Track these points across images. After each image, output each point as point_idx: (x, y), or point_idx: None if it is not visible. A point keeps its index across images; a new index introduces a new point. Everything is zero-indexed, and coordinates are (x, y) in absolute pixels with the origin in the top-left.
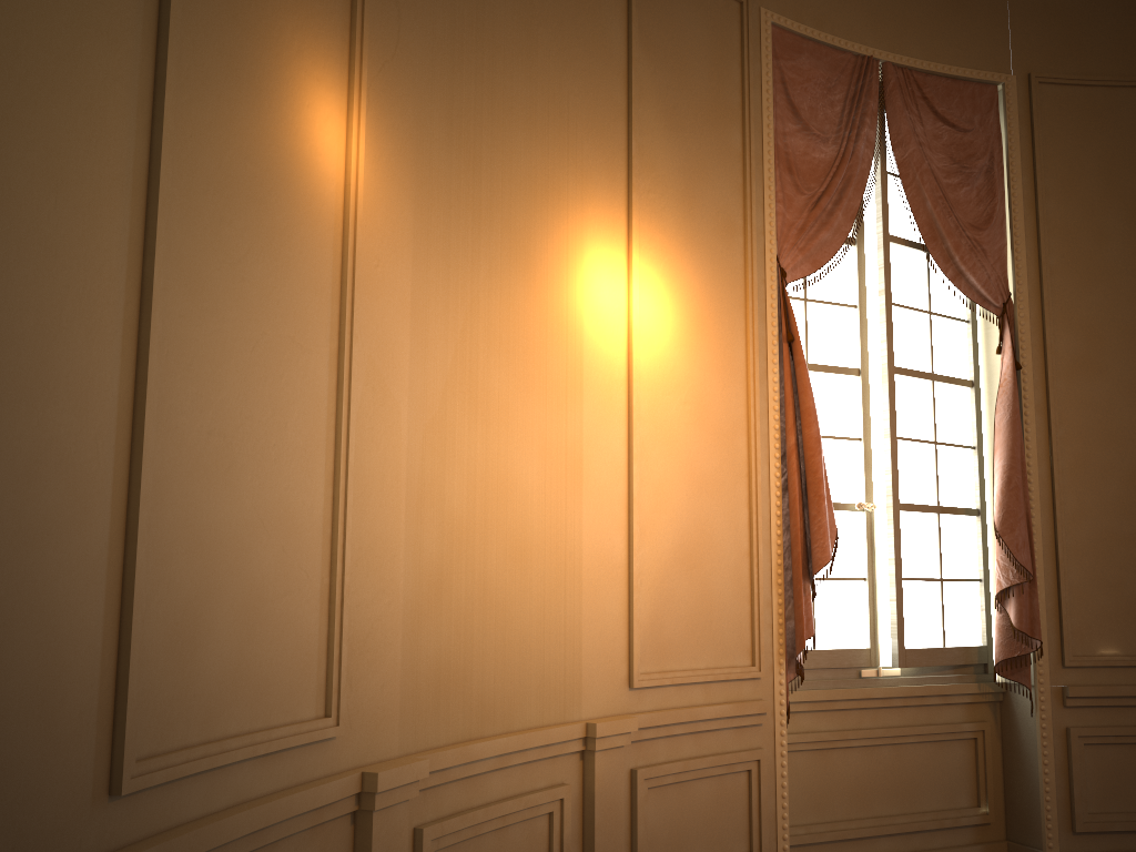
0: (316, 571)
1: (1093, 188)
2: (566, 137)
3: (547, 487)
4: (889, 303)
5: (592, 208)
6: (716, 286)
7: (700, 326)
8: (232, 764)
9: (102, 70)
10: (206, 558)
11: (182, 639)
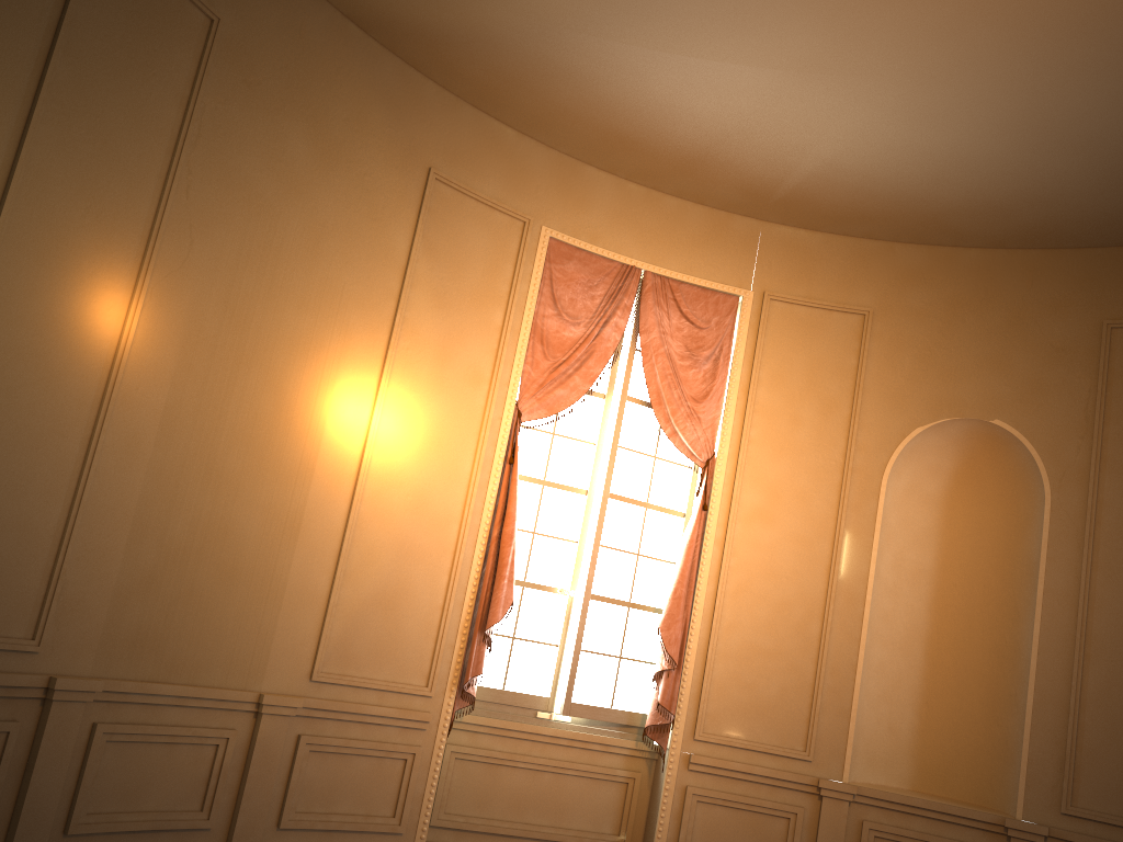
0: (43, 557)
1: (797, 383)
2: (336, 310)
3: (264, 535)
4: (615, 446)
5: (350, 357)
6: (455, 418)
7: (434, 444)
8: None
9: None
10: None
11: None
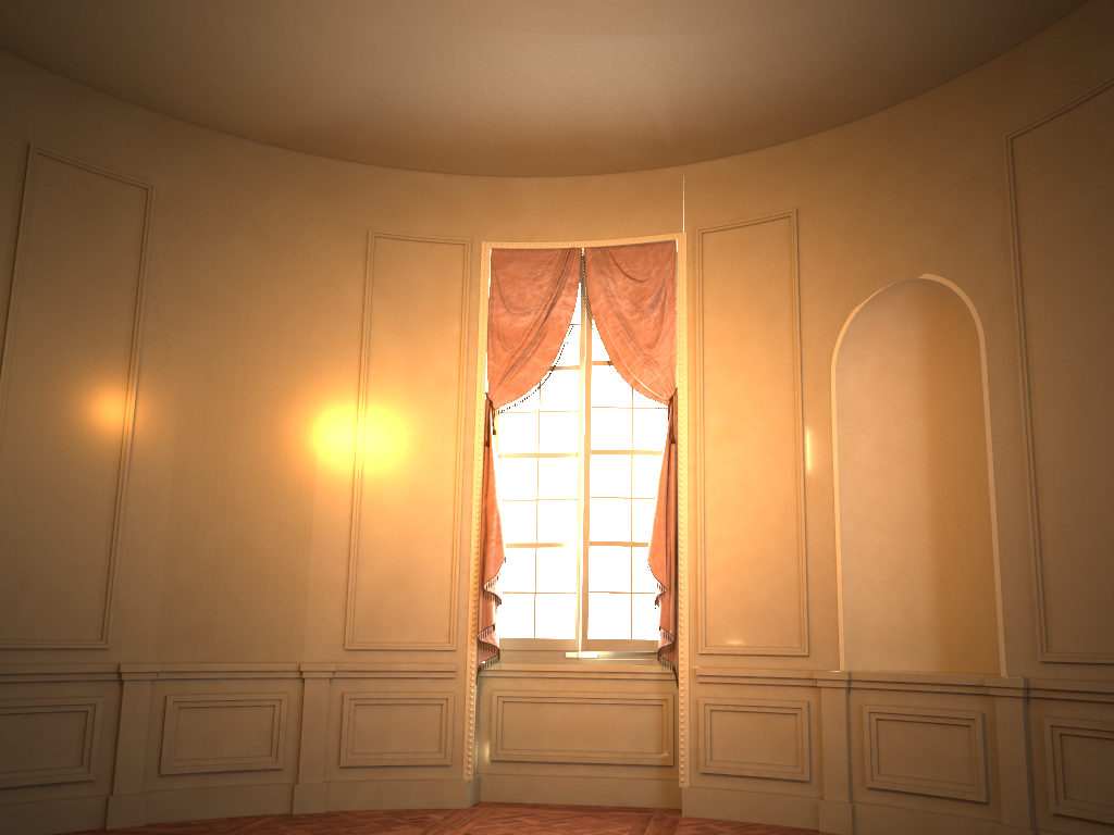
0: (97, 584)
1: (740, 302)
2: (307, 363)
3: (282, 544)
4: (588, 407)
5: (328, 395)
6: (433, 420)
7: (418, 445)
8: (38, 650)
9: None
10: (23, 578)
11: (8, 604)
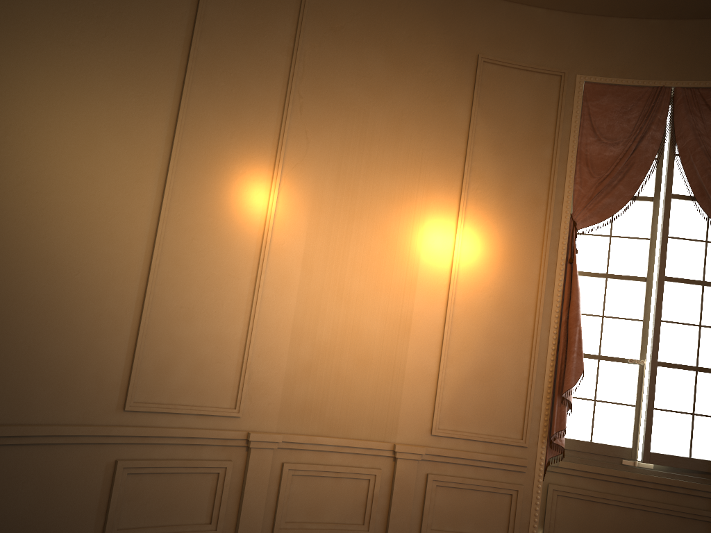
0: (235, 356)
1: None
2: (418, 171)
3: (385, 334)
4: (665, 237)
5: (433, 202)
6: (521, 234)
7: (506, 256)
8: (183, 414)
9: (136, 205)
10: (176, 346)
11: (161, 370)
